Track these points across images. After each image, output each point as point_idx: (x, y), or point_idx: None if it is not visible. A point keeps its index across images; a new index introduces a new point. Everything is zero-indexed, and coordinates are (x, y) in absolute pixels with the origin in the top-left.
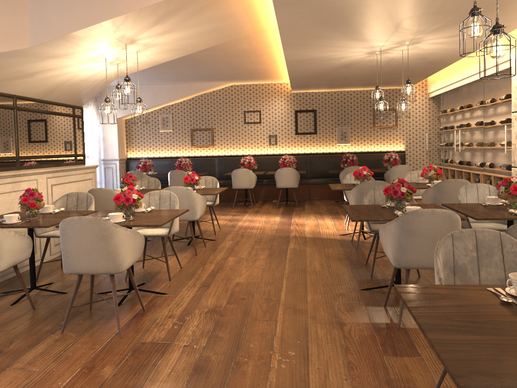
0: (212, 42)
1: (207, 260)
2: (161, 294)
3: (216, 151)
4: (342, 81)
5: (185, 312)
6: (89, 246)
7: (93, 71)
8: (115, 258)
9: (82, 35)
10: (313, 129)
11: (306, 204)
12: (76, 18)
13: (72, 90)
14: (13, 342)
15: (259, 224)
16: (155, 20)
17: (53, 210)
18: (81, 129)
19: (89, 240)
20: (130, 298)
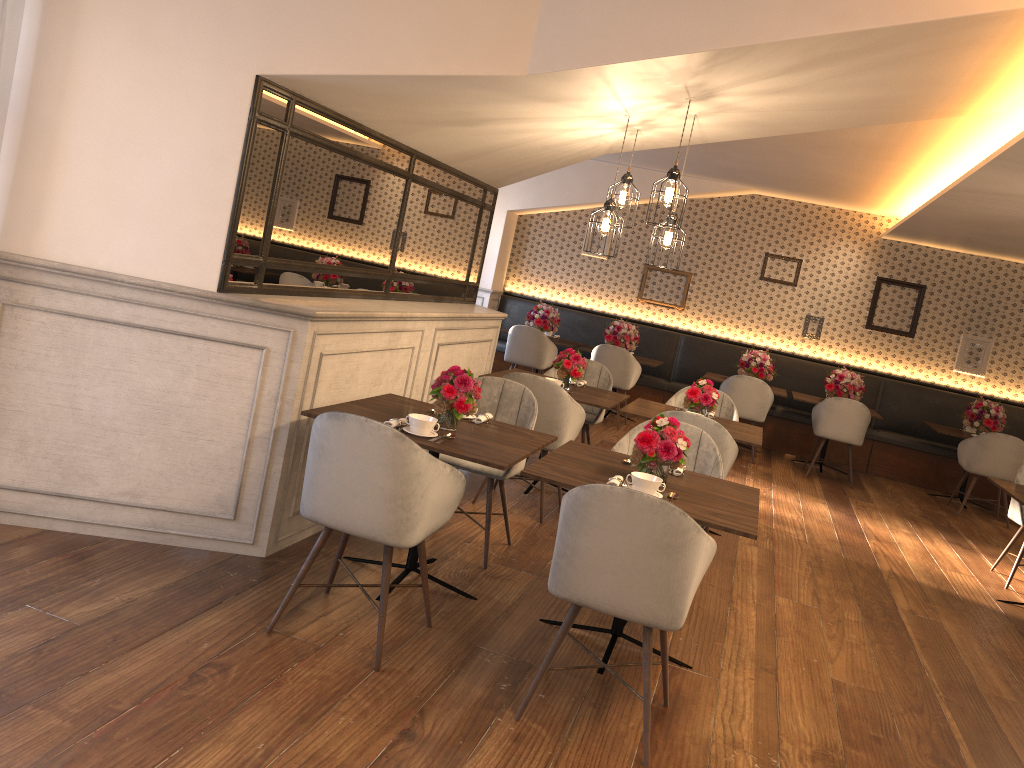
0: (840, 123)
1: (732, 591)
2: (679, 664)
3: (685, 320)
4: (1023, 244)
5: (761, 741)
6: (630, 558)
7: (581, 135)
8: (676, 598)
9: (635, 69)
10: (909, 326)
11: (866, 483)
12: (642, 35)
13: (511, 160)
14: (427, 714)
15: (791, 513)
16: (790, 66)
17: (478, 418)
18: (485, 233)
19: (634, 544)
20: (616, 656)
